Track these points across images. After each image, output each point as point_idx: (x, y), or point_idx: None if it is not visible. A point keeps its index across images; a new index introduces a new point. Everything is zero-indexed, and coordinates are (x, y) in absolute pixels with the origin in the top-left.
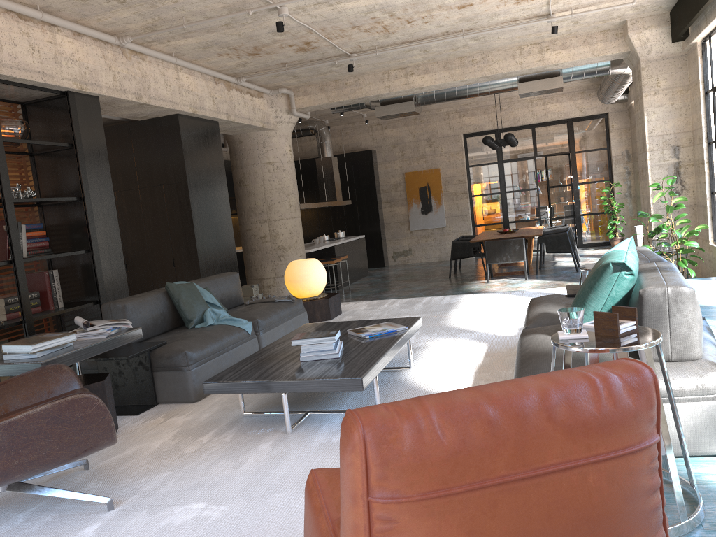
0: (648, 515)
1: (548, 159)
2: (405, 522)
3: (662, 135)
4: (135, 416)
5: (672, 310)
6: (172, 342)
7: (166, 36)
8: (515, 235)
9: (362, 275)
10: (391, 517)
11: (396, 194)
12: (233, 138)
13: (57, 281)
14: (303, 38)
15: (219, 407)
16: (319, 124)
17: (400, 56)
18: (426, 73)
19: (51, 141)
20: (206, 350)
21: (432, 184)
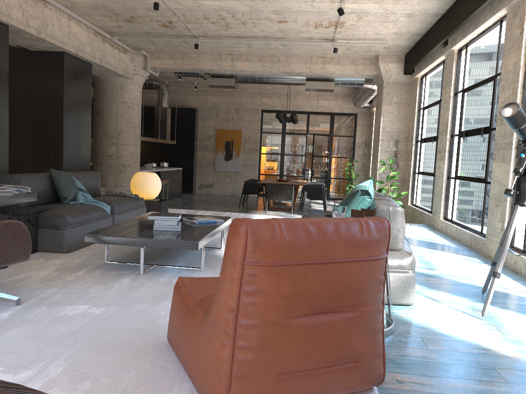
0: (377, 294)
1: (315, 136)
2: (261, 277)
3: (390, 131)
4: None
5: (390, 219)
6: (54, 209)
7: None
8: (288, 183)
9: (176, 196)
10: (254, 273)
11: (208, 142)
12: (98, 78)
13: None
14: (168, 18)
15: (86, 257)
16: (161, 82)
17: (231, 46)
18: (246, 61)
19: None
20: (79, 218)
21: (235, 140)
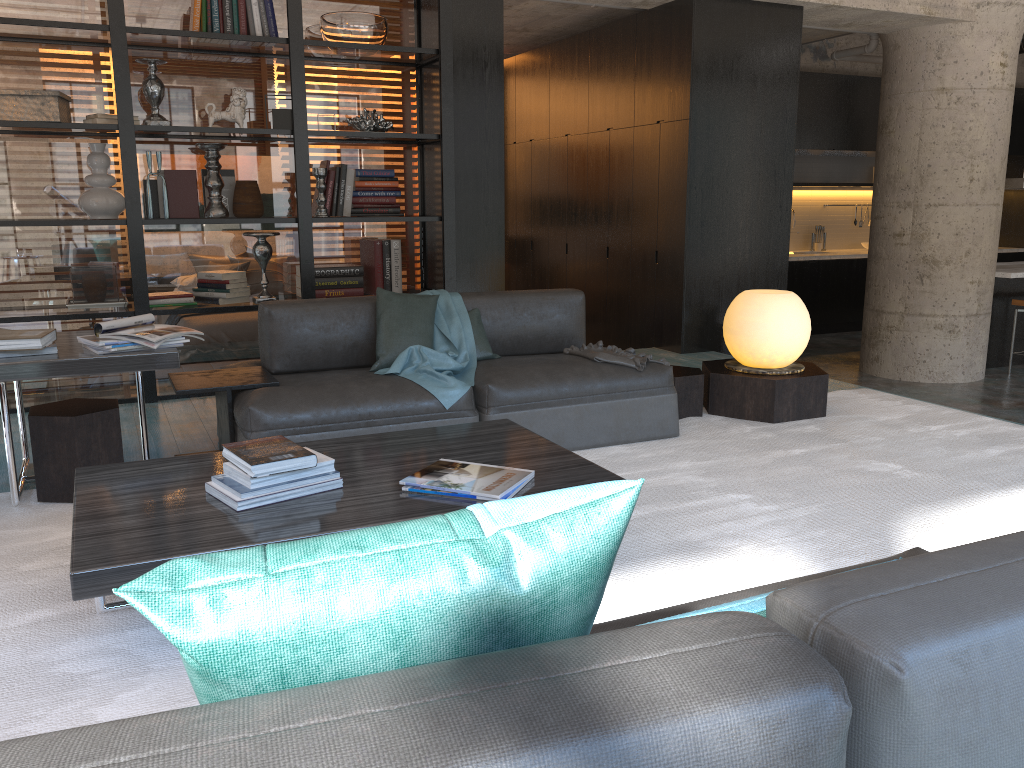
0: None
1: None
2: None
3: None
4: None
5: None
6: (279, 386)
7: None
8: None
9: None
10: None
11: None
12: (886, 39)
13: (396, 256)
14: None
15: None
16: None
17: None
18: None
19: (432, 46)
20: (302, 415)
21: None
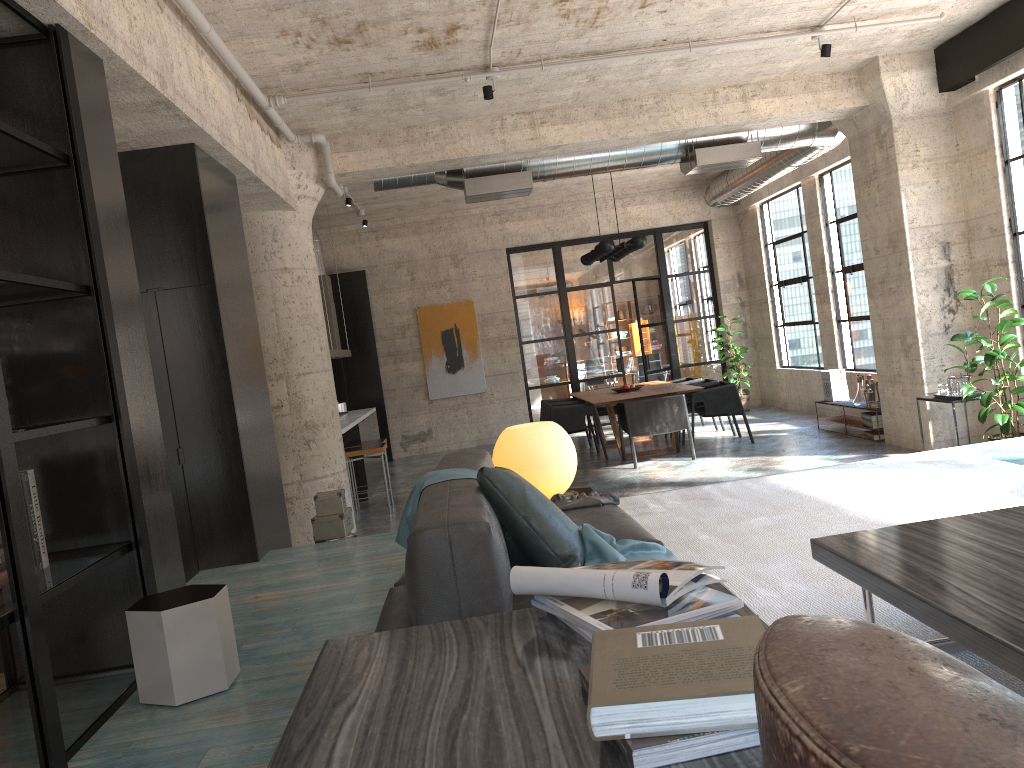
0: None
1: (637, 284)
2: None
3: (926, 226)
4: None
5: None
6: None
7: None
8: (661, 392)
9: (380, 475)
10: None
11: (403, 341)
12: None
13: (35, 499)
14: (458, 15)
15: None
16: None
17: (547, 86)
18: (566, 122)
19: None
20: None
21: (462, 325)
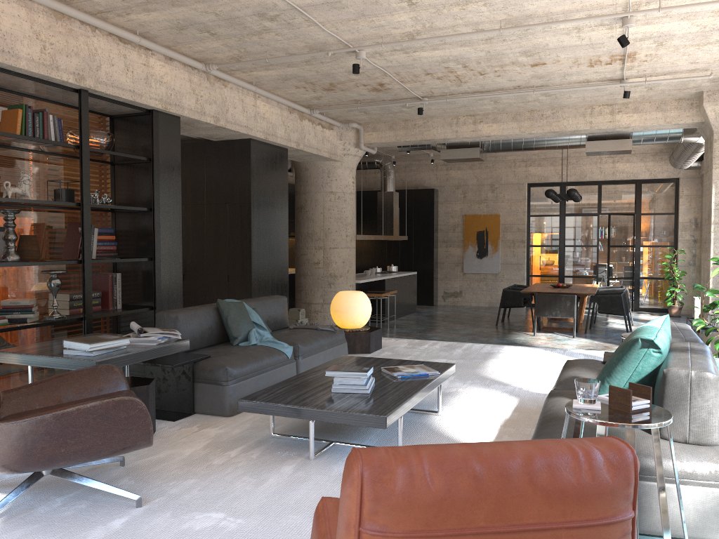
0: None
1: (612, 217)
2: None
3: None
4: (173, 422)
5: (693, 393)
6: (215, 356)
7: (249, 67)
8: (568, 291)
9: (409, 311)
10: None
11: (453, 234)
12: (300, 164)
13: (119, 284)
14: (378, 80)
15: (250, 424)
16: (385, 158)
17: (470, 104)
18: (494, 122)
19: (131, 153)
20: (246, 368)
21: (490, 229)
